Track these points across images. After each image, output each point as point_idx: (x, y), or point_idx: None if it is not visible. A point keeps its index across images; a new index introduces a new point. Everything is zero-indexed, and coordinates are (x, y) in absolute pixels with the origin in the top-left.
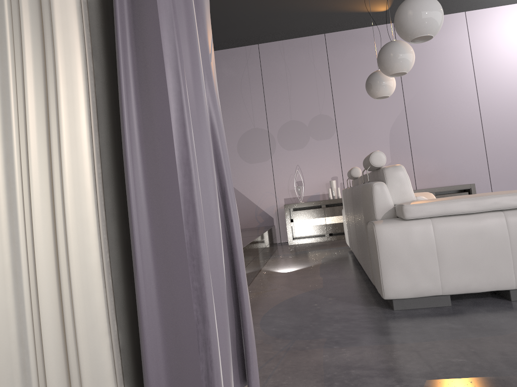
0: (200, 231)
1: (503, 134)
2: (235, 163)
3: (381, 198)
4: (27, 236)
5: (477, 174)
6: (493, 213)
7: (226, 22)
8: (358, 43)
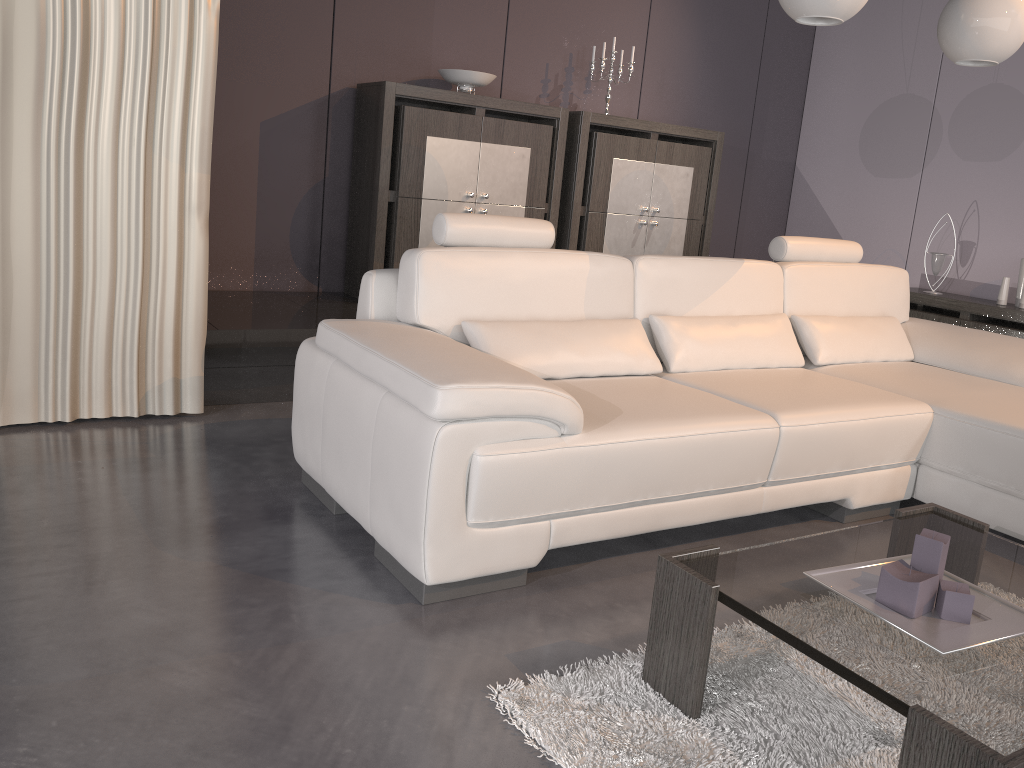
0: None
1: None
2: (848, 169)
3: (362, 300)
4: None
5: None
6: (377, 386)
7: None
8: None
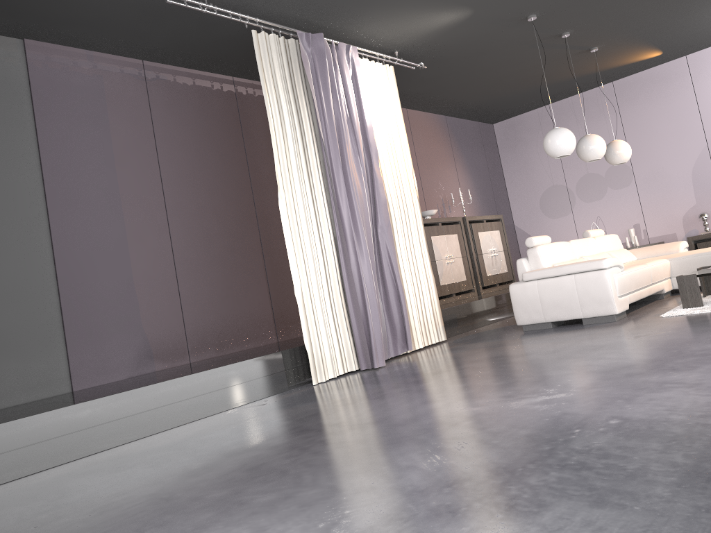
0: (365, 297)
1: None
2: (539, 219)
3: (520, 268)
4: (323, 301)
5: None
6: (568, 275)
7: (503, 103)
8: (648, 85)
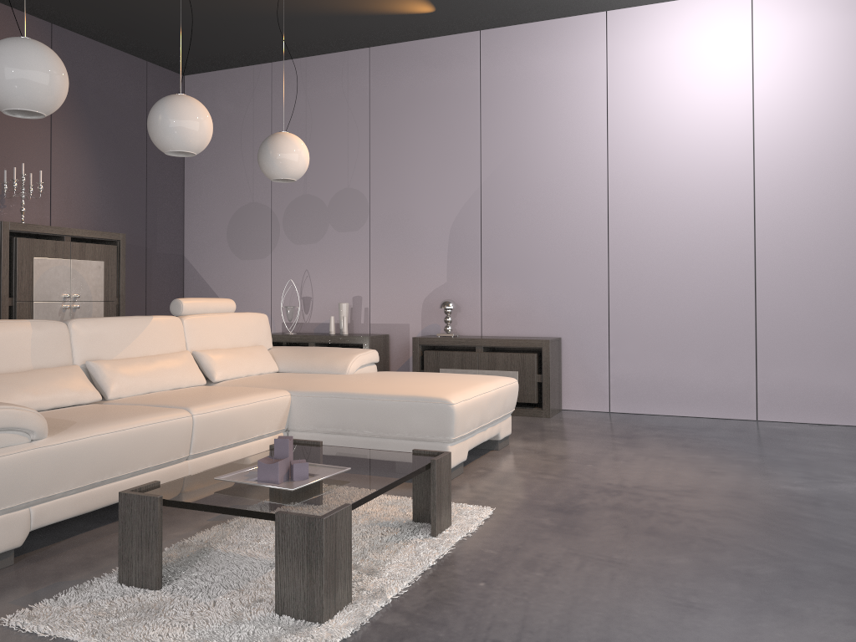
0: None
1: (644, 252)
2: (222, 256)
3: None
4: None
5: (587, 321)
6: None
7: (169, 31)
8: (419, 66)
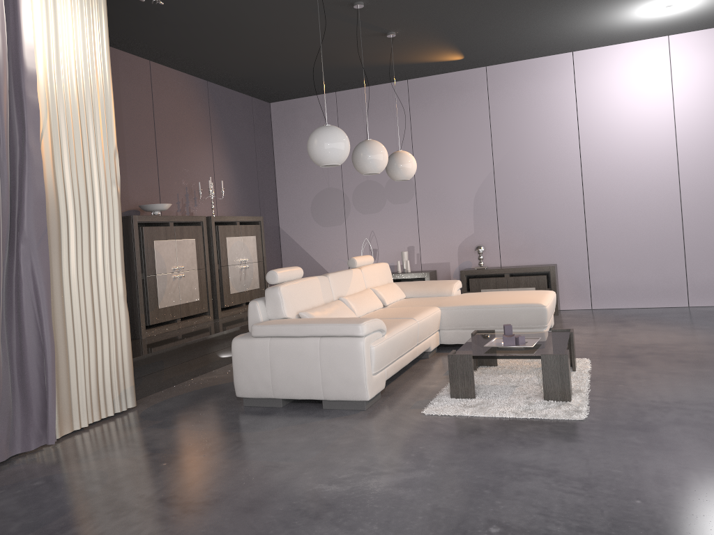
0: None
1: (608, 206)
2: (308, 225)
3: (253, 315)
4: None
5: (573, 252)
6: (312, 338)
7: (281, 80)
8: (444, 91)
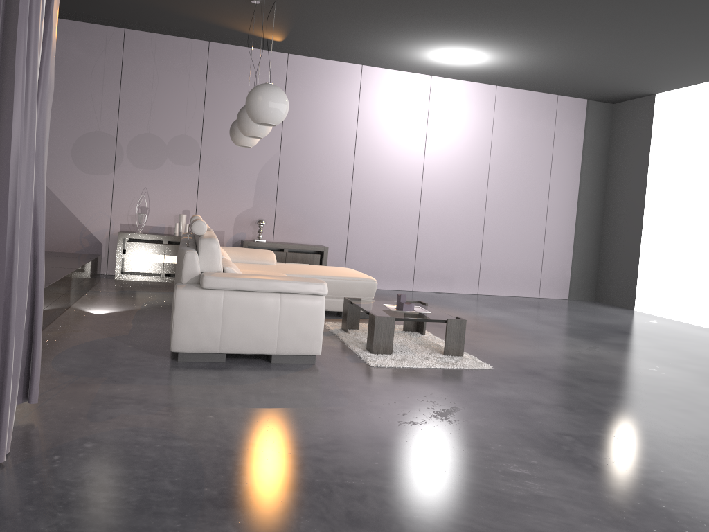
0: (13, 297)
1: (369, 202)
2: (65, 168)
3: (190, 265)
4: None
5: (336, 237)
6: (272, 294)
7: None
8: (245, 65)
